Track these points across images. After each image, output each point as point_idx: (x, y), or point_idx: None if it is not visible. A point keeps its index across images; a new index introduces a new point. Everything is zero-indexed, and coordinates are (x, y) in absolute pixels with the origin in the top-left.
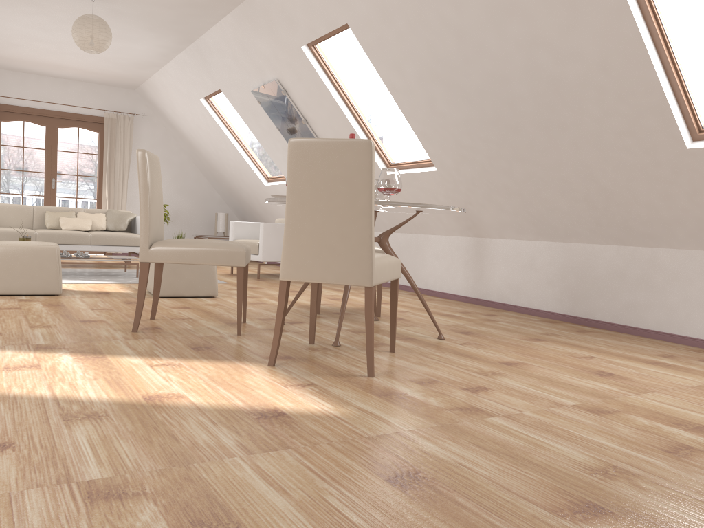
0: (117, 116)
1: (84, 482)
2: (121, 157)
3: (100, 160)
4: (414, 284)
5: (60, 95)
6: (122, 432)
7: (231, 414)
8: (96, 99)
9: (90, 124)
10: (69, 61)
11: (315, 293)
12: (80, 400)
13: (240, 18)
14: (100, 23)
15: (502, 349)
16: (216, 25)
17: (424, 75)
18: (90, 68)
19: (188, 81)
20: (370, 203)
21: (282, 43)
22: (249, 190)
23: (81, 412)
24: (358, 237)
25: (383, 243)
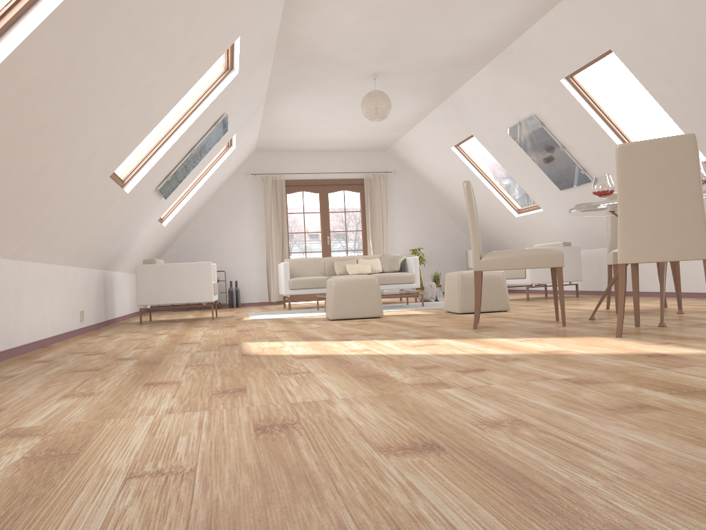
0: (373, 176)
1: (562, 379)
2: (379, 211)
3: (362, 216)
4: None
5: (327, 166)
6: (552, 364)
7: (622, 356)
8: (355, 164)
9: (352, 186)
10: (339, 135)
11: (636, 281)
12: (495, 354)
13: (497, 68)
14: (383, 95)
15: None
16: (472, 78)
17: (698, 80)
18: (353, 138)
19: (440, 133)
20: (699, 187)
21: (540, 81)
22: (498, 224)
23: (506, 358)
24: (691, 217)
25: None
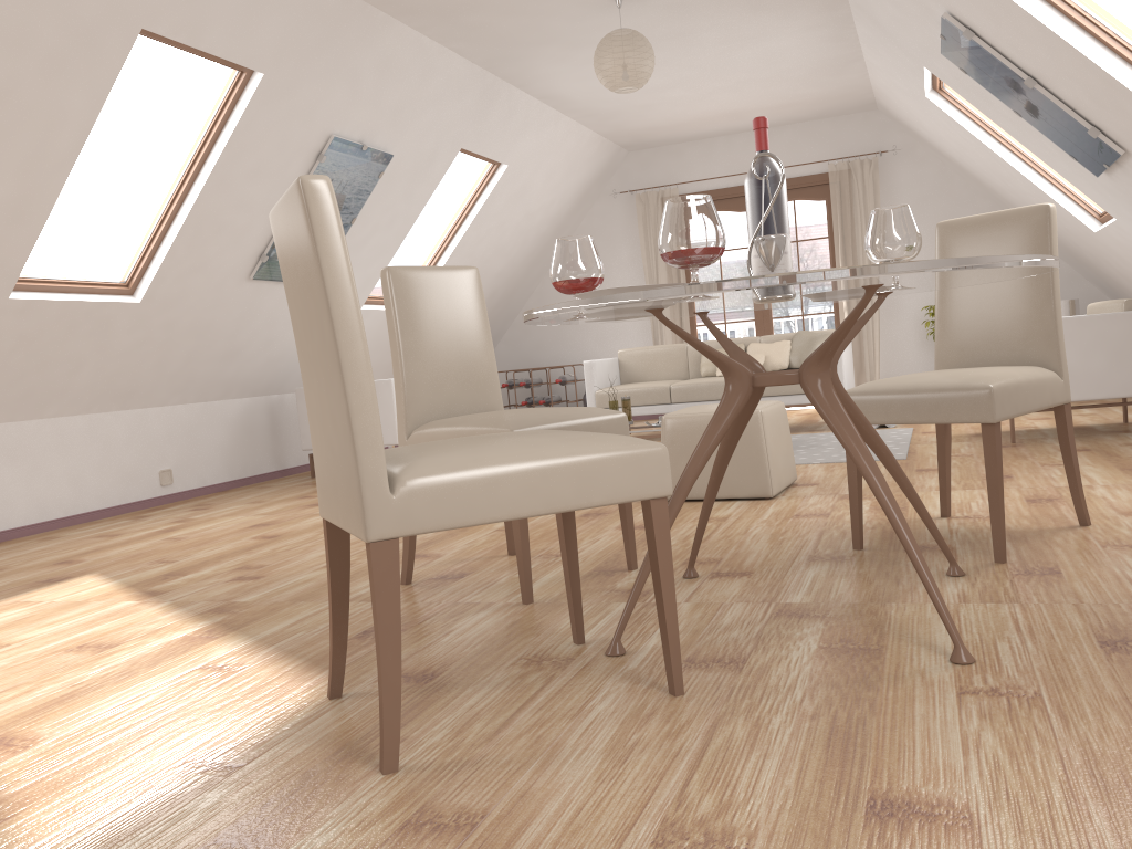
0: (848, 165)
1: None
2: (862, 234)
3: (831, 246)
4: (882, 497)
5: None
6: None
7: None
8: (815, 146)
9: (810, 190)
10: (732, 102)
11: (562, 529)
12: None
13: None
14: (623, 39)
15: (1063, 737)
16: None
17: None
18: (771, 101)
19: (894, 69)
20: (332, 334)
21: None
22: (1087, 247)
23: None
24: (341, 419)
25: (805, 385)
